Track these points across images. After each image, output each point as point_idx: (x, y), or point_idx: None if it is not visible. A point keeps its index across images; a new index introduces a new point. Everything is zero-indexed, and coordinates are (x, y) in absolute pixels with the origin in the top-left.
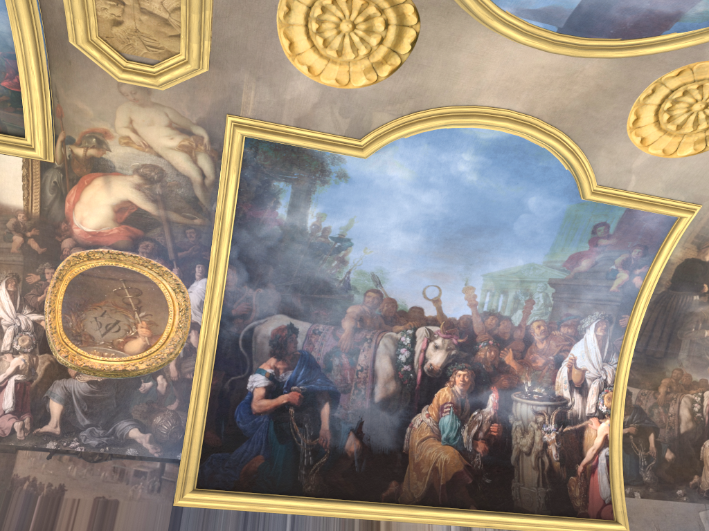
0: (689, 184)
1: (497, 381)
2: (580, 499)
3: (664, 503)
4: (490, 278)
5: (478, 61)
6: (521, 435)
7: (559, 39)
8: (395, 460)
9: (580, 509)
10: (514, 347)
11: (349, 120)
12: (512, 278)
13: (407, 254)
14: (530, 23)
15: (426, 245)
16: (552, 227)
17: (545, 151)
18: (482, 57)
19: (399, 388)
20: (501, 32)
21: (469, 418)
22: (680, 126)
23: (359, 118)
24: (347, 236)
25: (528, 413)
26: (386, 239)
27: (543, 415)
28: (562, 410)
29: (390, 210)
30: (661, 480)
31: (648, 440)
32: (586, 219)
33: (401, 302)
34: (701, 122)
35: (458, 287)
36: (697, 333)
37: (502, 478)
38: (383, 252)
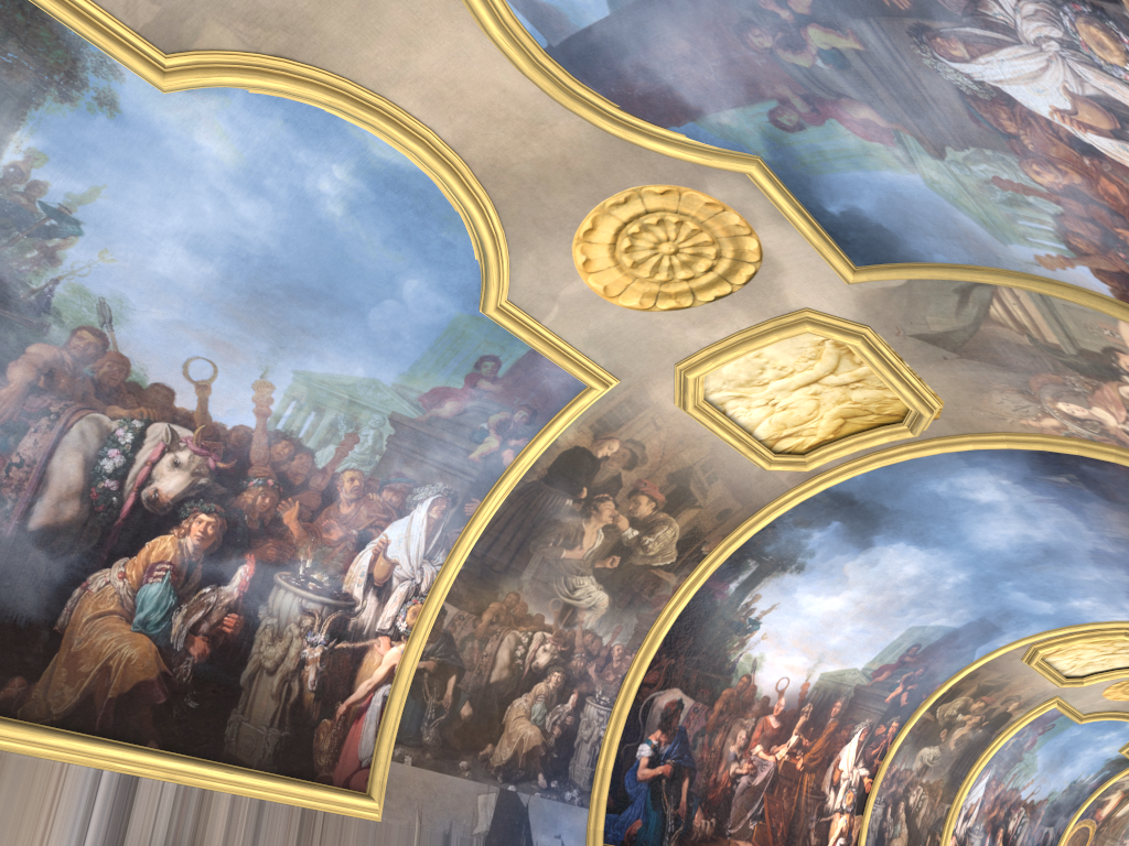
0: (617, 348)
1: (260, 547)
2: (328, 755)
3: (439, 777)
4: (305, 381)
5: (417, 31)
6: (269, 642)
7: (543, 62)
8: (35, 640)
9: (323, 771)
10: (305, 501)
11: (158, 10)
12: (338, 392)
13: (180, 290)
14: (515, 16)
15: (218, 288)
16: (425, 337)
17: (458, 219)
18: (426, 28)
19: (84, 516)
20: (471, 5)
21: (194, 596)
22: (636, 265)
23: (178, 16)
24: (78, 215)
25: (292, 608)
26: (149, 250)
27: (314, 617)
28: (344, 615)
29: (176, 203)
30: (446, 743)
31: (447, 683)
32: (475, 343)
33: (140, 369)
34: (662, 271)
35: (249, 377)
36: (554, 551)
37: (217, 704)
38: (138, 270)
